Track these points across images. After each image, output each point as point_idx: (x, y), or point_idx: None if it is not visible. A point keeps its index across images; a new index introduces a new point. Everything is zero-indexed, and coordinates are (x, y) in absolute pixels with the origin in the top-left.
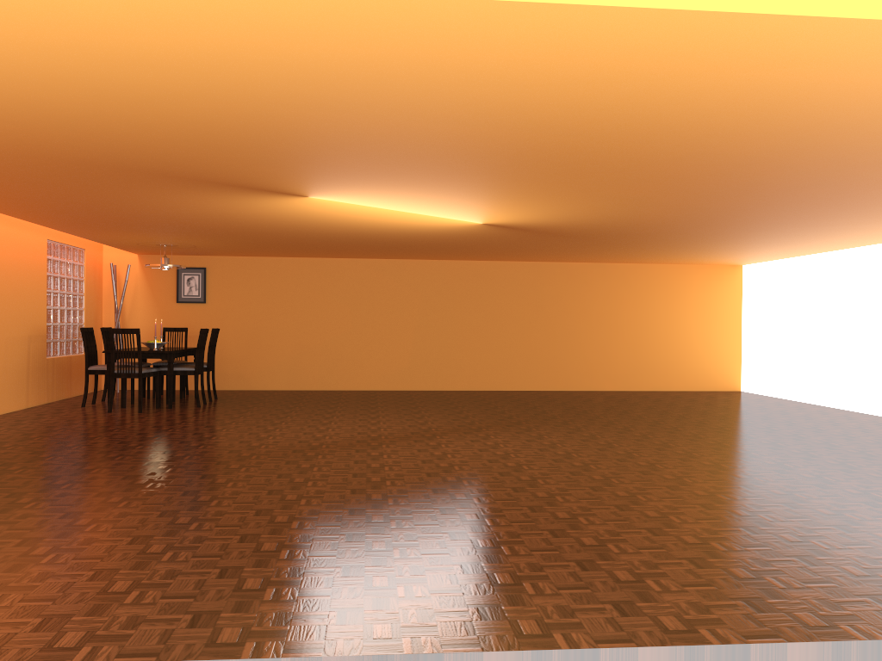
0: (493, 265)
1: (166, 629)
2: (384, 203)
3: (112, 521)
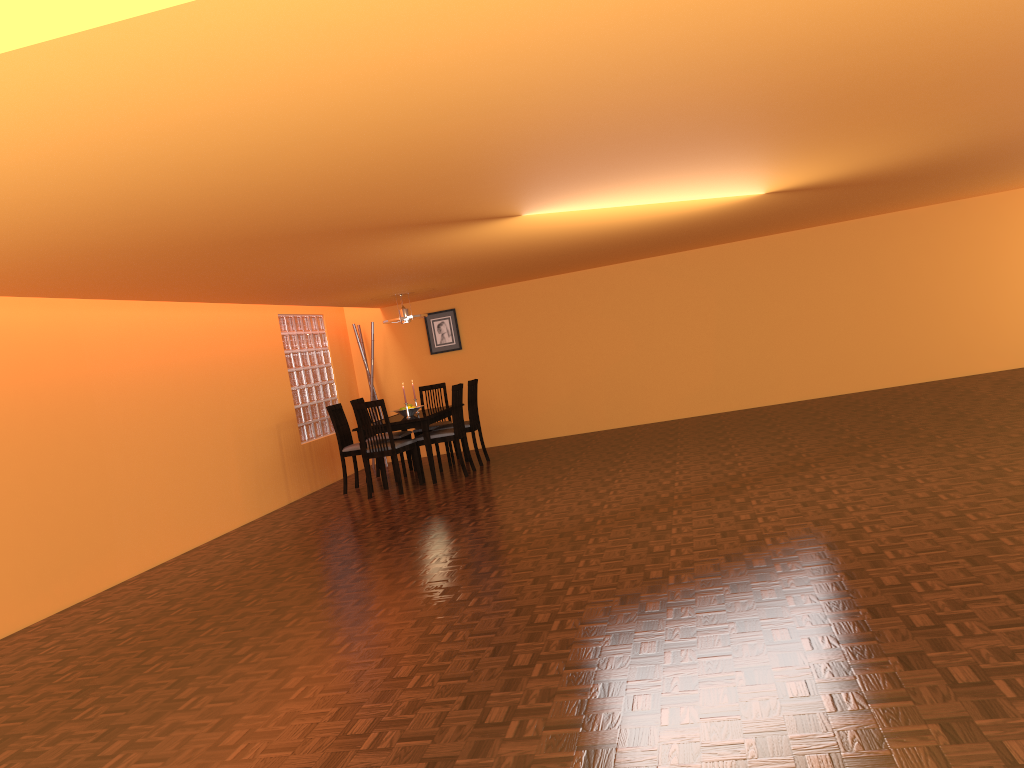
0: (803, 235)
1: None
2: (620, 200)
3: (324, 679)
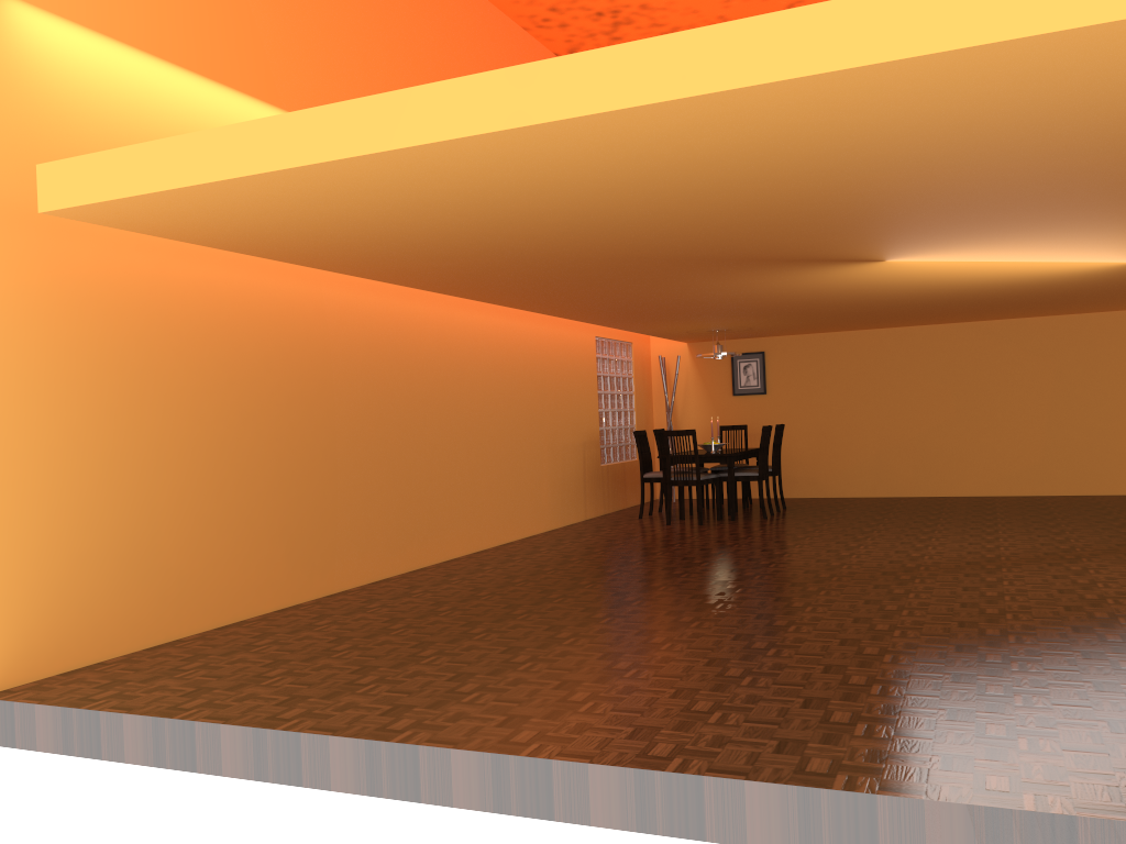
0: None
1: (752, 752)
2: (987, 255)
3: (685, 641)
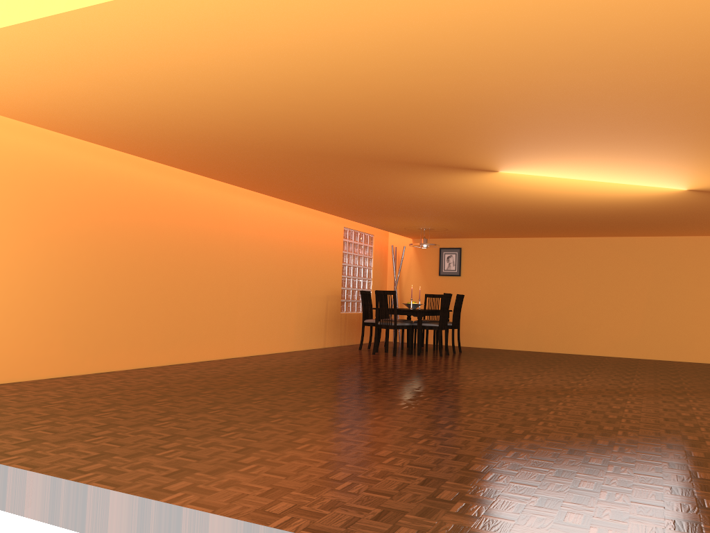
0: None
1: (243, 493)
2: (570, 173)
3: (294, 418)
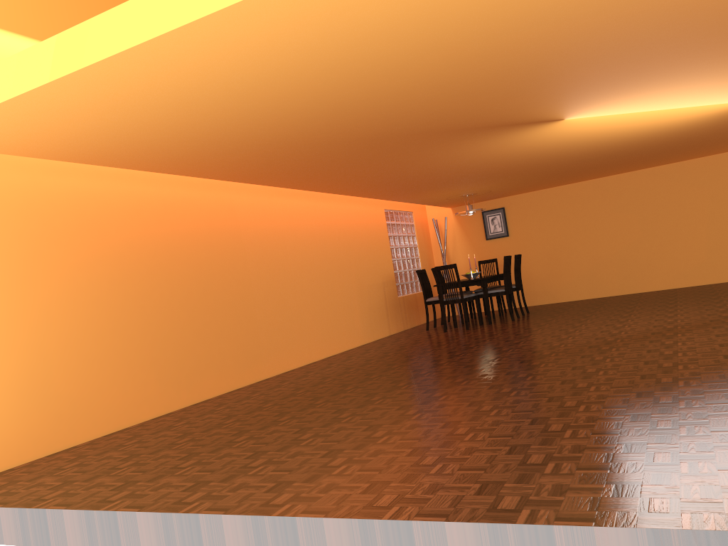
0: None
1: (458, 495)
2: (639, 106)
3: (432, 410)
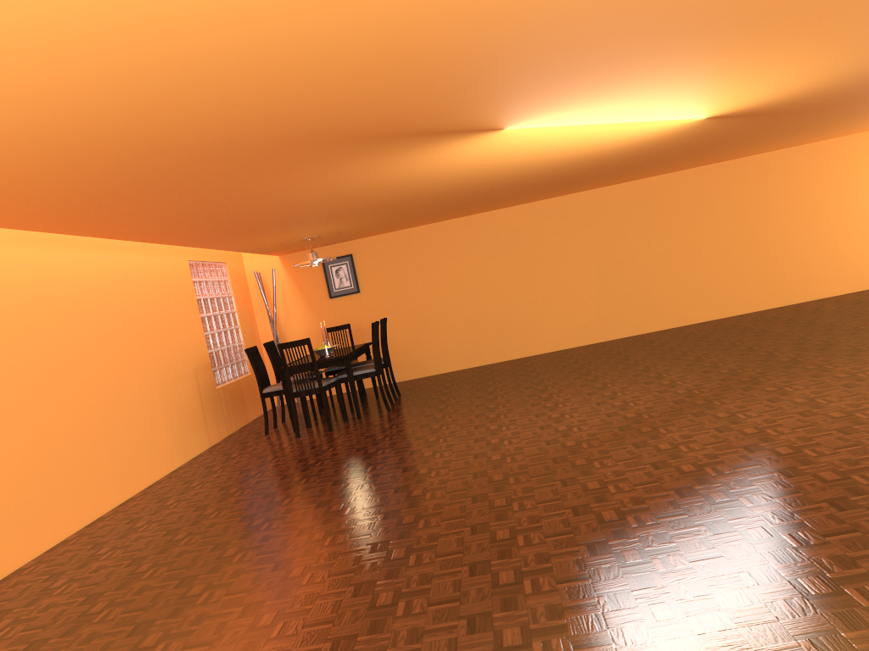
0: (671, 178)
1: None
2: (599, 115)
3: None
